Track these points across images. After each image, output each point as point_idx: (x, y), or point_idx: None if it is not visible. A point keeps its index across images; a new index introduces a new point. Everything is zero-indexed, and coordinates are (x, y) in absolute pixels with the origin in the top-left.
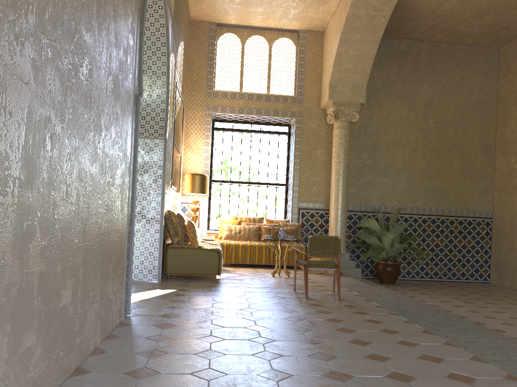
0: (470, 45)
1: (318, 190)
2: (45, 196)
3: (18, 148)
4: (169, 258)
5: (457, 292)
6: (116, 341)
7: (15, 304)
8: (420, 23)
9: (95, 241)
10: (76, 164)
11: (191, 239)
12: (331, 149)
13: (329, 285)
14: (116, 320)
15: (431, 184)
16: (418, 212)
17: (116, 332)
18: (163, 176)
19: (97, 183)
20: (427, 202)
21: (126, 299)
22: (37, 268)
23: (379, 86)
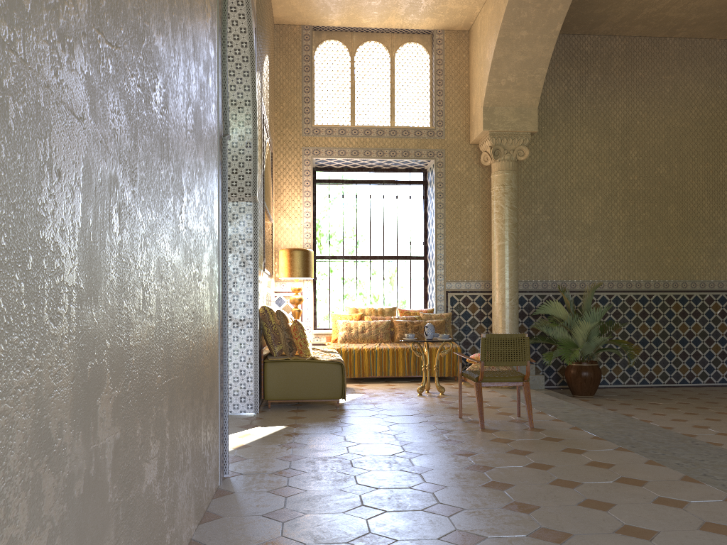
0: (685, 39)
1: (473, 263)
2: (115, 312)
3: (73, 234)
4: (269, 378)
5: (689, 404)
6: (219, 526)
7: (81, 508)
8: (612, 11)
9: (183, 372)
10: (154, 252)
11: (300, 347)
12: (489, 203)
13: (508, 406)
14: (212, 487)
15: (638, 246)
16: (621, 288)
17: (215, 507)
18: (254, 256)
19: (181, 279)
20: (633, 272)
21: (222, 451)
22: (110, 437)
23: (555, 107)
